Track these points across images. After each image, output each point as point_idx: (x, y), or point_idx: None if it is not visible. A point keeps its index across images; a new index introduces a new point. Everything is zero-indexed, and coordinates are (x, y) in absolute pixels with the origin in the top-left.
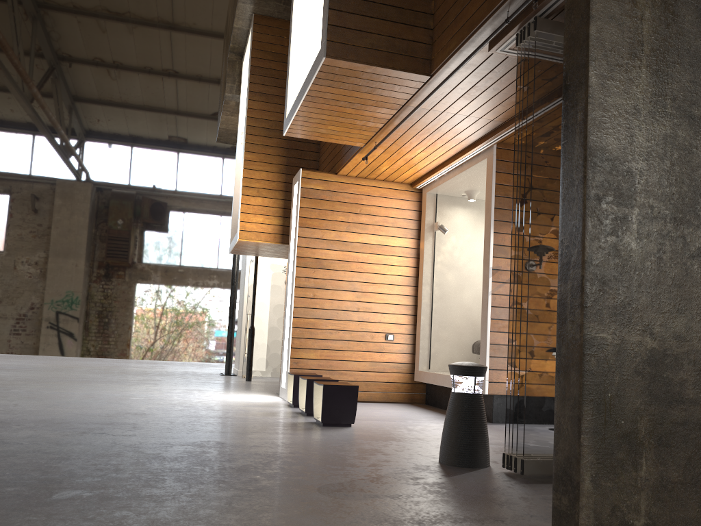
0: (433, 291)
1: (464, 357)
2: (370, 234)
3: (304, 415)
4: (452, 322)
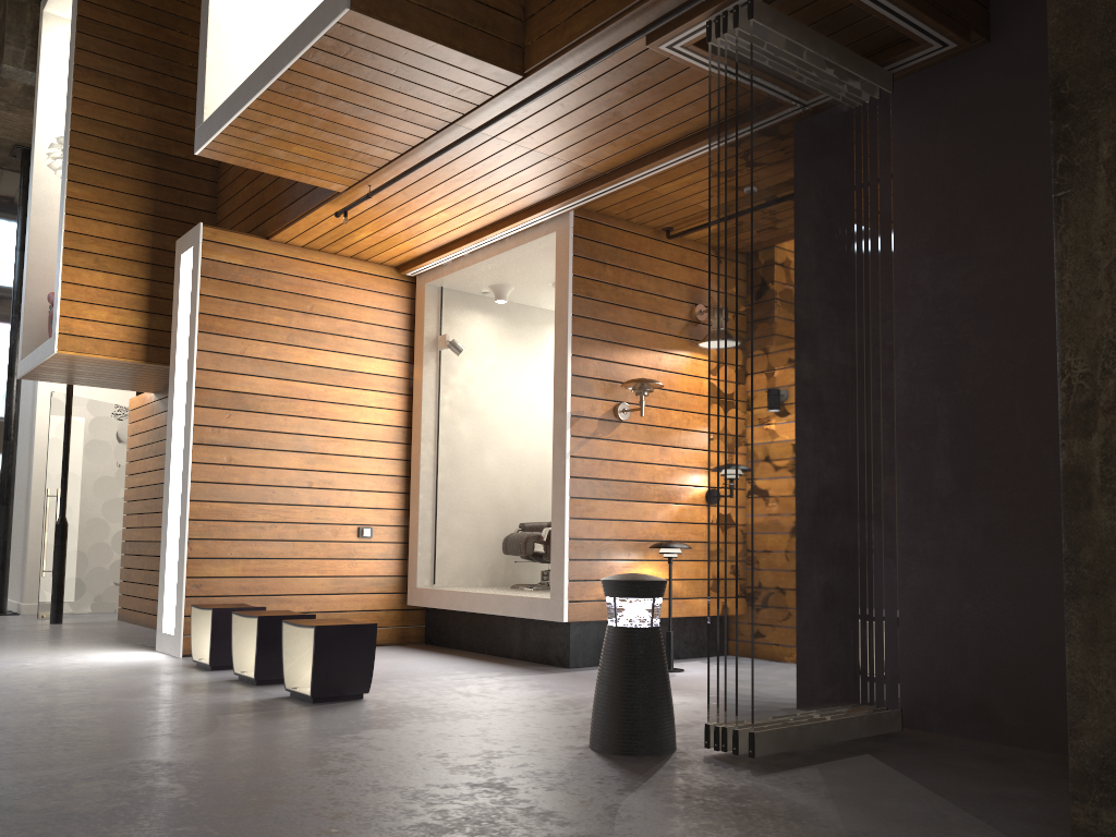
0: (439, 452)
1: (487, 561)
2: (330, 351)
3: (251, 684)
4: (468, 503)
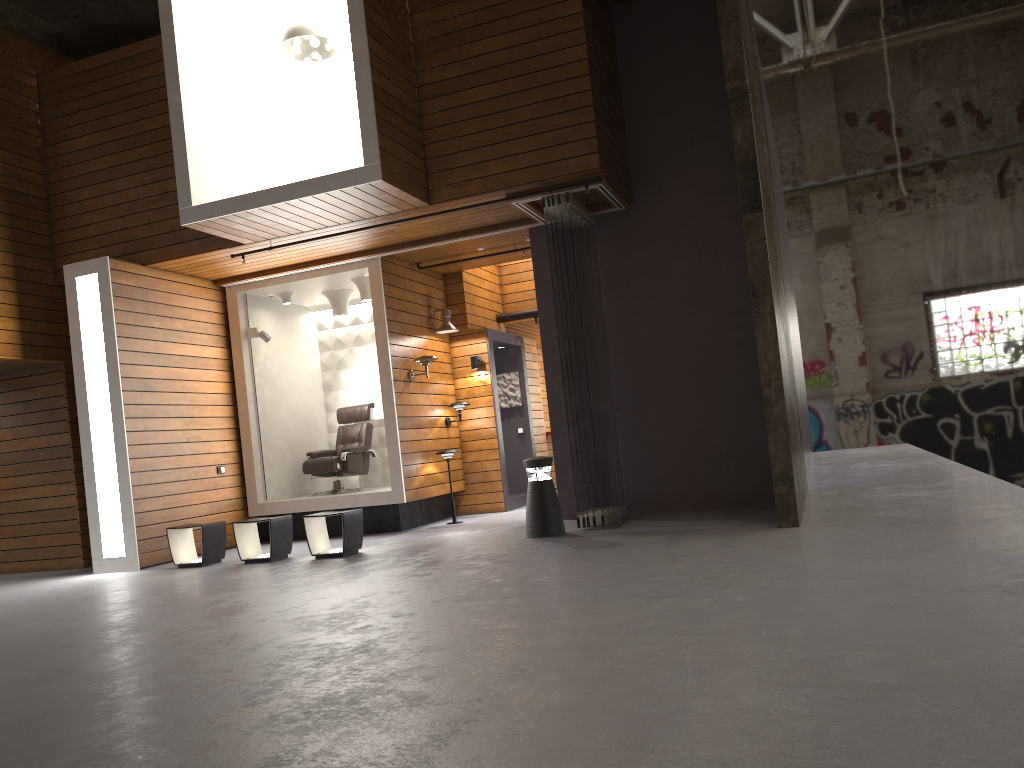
0: (257, 409)
1: (289, 480)
2: (186, 344)
3: (265, 562)
4: (275, 442)
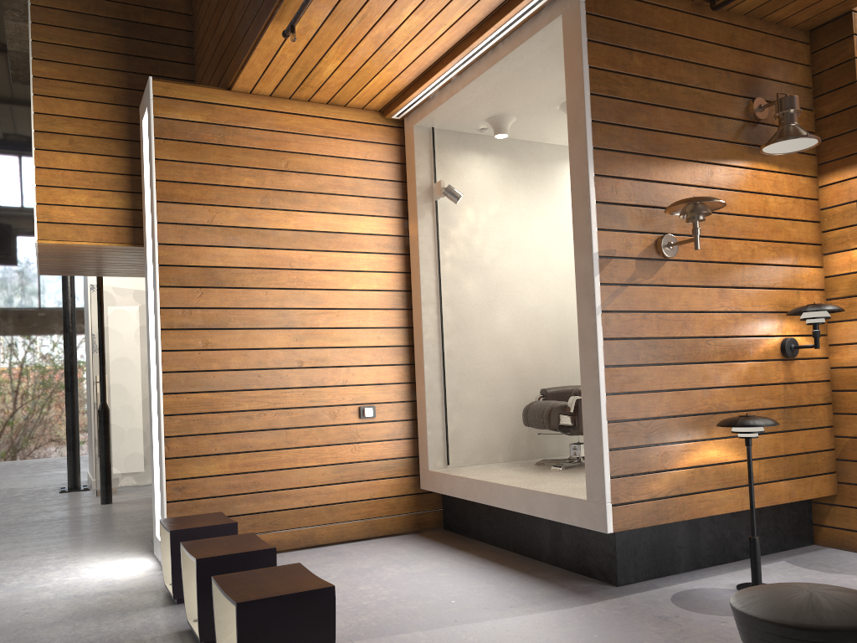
0: (443, 315)
1: (507, 433)
2: (311, 212)
3: None
4: (480, 371)
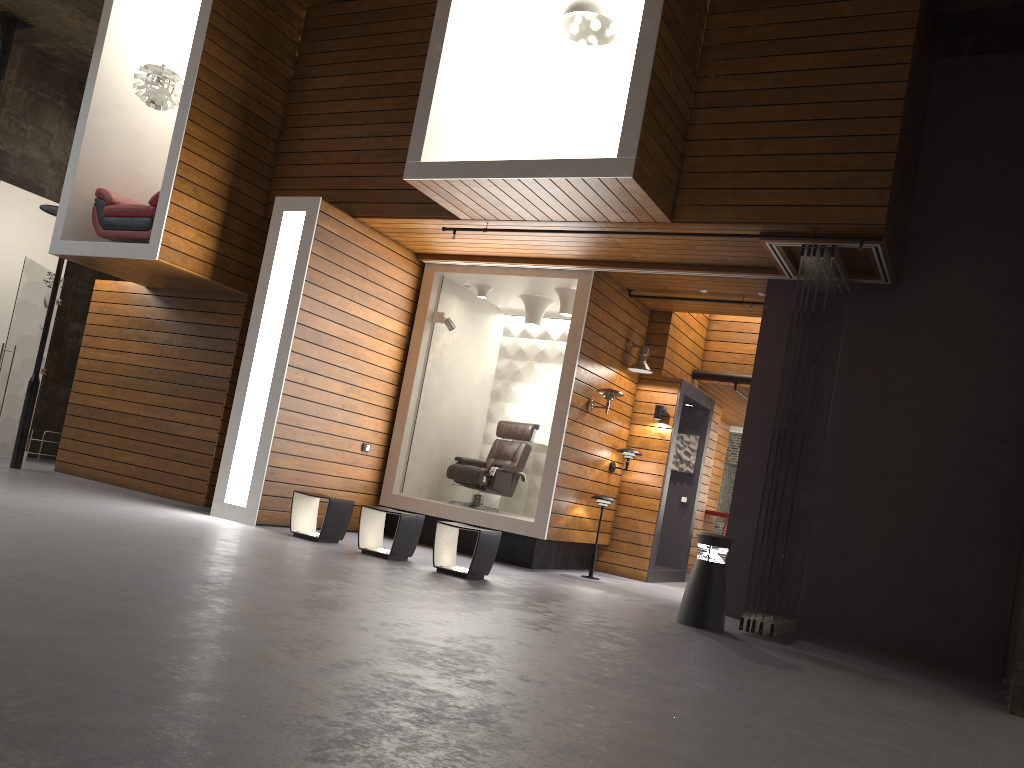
0: (420, 396)
1: (430, 480)
2: (370, 309)
3: (382, 558)
4: (428, 436)
